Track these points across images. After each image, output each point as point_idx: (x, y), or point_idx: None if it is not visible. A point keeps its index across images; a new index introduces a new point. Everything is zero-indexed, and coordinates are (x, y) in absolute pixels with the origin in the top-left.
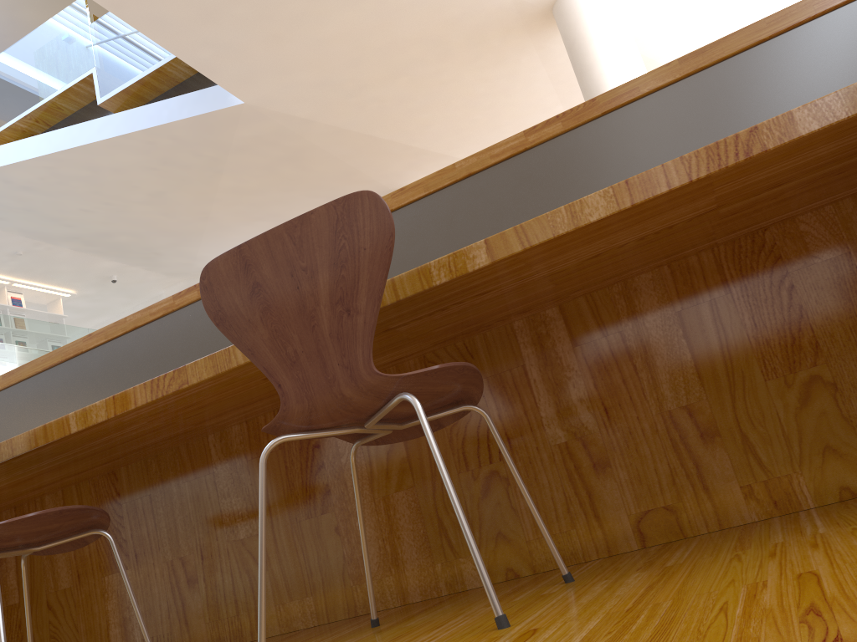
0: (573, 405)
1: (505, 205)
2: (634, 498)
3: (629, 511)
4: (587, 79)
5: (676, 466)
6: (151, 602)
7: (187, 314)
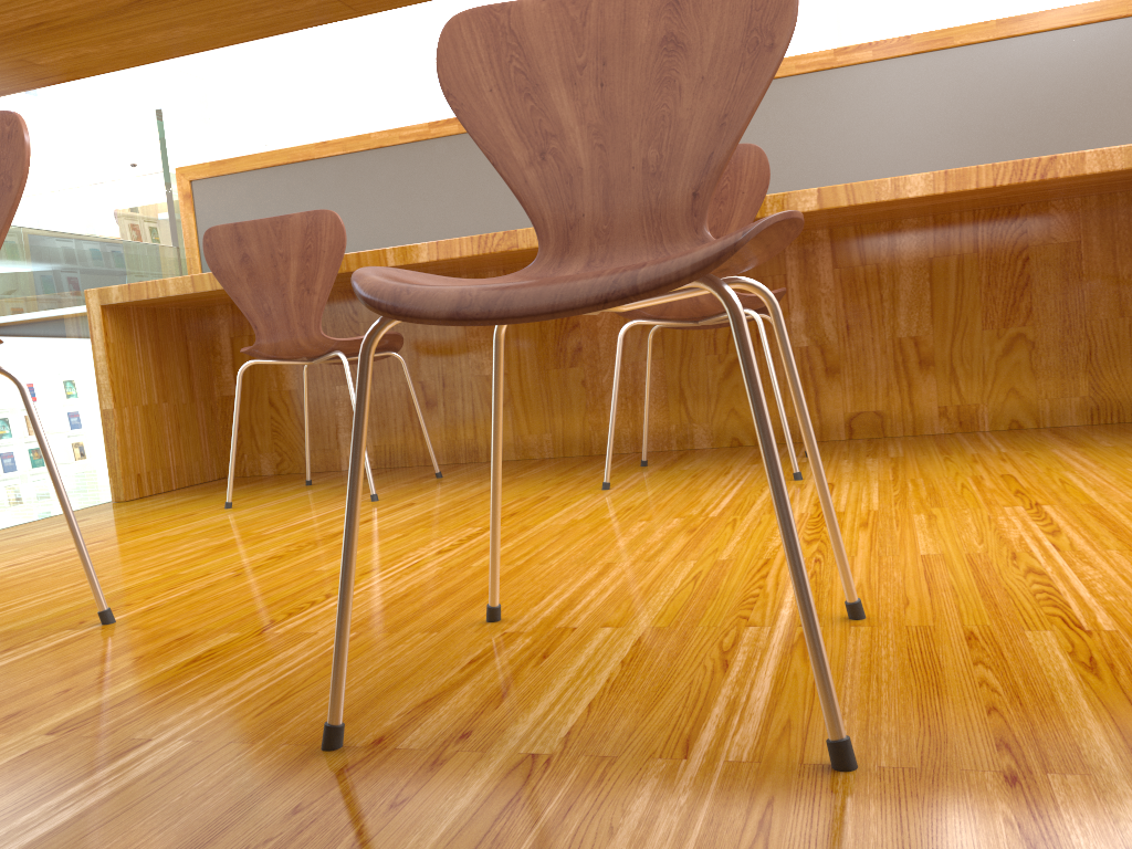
0: (821, 318)
1: (799, 119)
2: (852, 401)
3: (846, 410)
4: None
5: (893, 382)
6: (385, 415)
7: (443, 147)
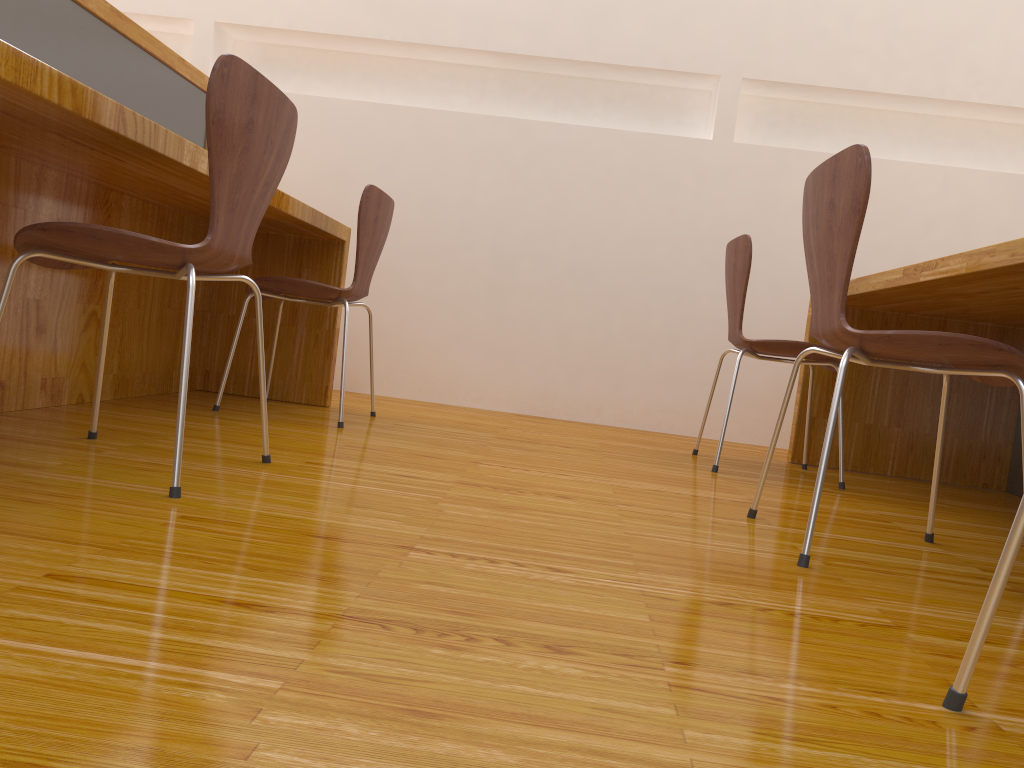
0: None
1: None
2: None
3: None
4: None
5: (17, 348)
6: None
7: None
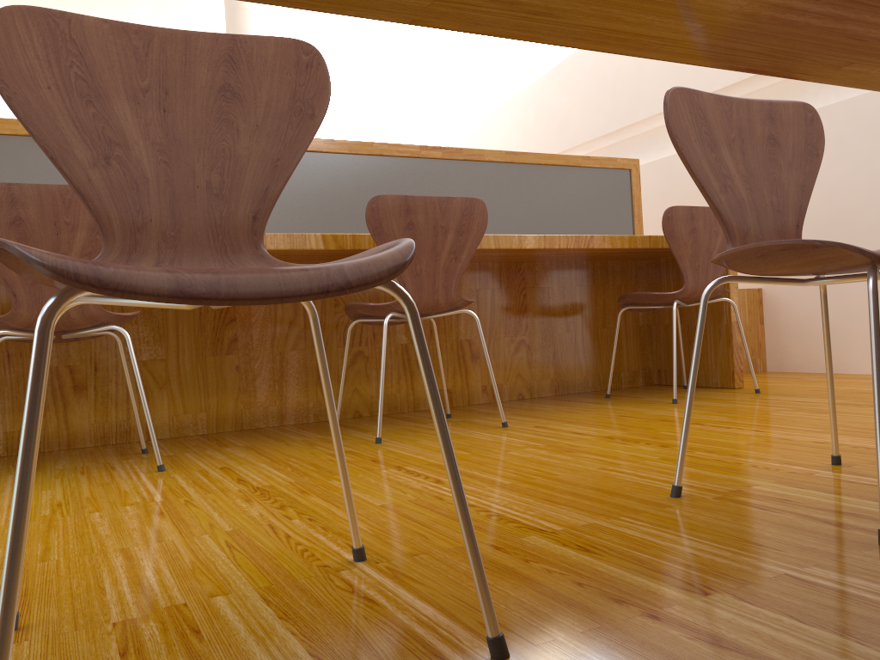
0: None
1: (397, 186)
2: None
3: None
4: (240, 17)
5: (457, 369)
6: (22, 400)
7: None
